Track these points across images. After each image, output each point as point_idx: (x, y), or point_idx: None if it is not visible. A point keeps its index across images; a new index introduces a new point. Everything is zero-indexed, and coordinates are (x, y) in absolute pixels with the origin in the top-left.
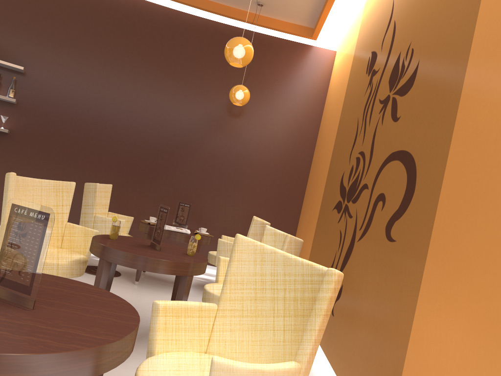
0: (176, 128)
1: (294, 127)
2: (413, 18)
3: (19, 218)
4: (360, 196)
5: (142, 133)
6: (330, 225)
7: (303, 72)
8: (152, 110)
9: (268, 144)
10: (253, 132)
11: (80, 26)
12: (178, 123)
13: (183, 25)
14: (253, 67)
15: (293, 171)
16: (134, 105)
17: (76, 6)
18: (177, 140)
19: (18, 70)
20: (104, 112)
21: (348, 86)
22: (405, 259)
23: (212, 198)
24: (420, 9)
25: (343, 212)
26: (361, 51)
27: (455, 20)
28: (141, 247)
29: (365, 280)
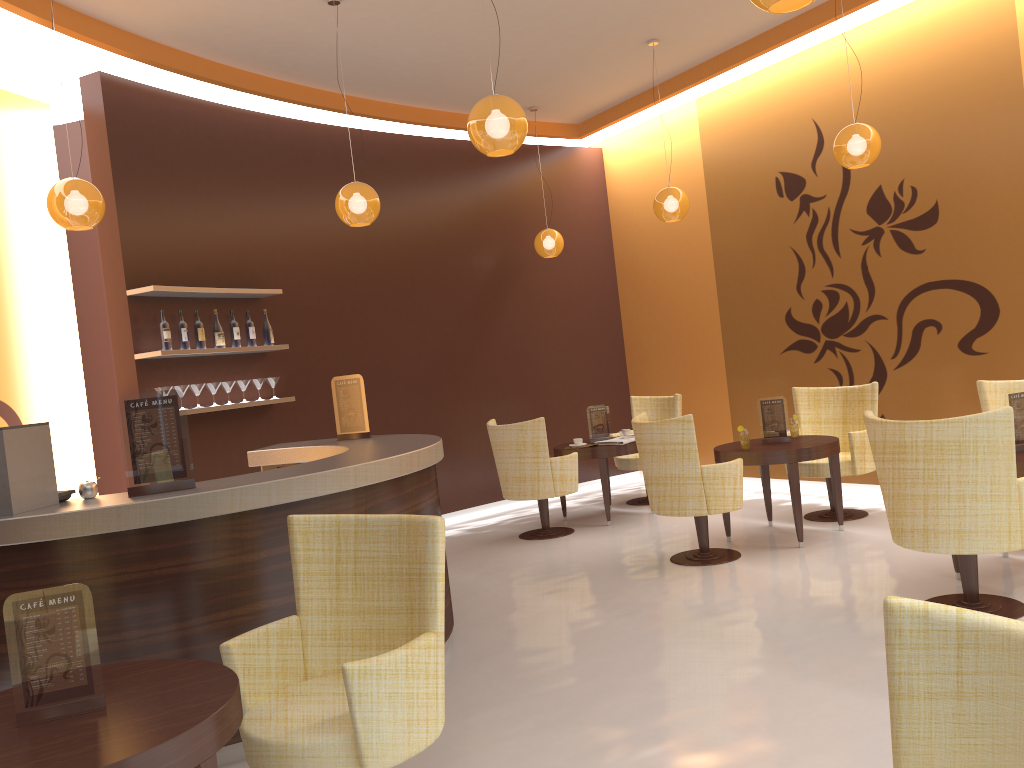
0: (459, 313)
1: (588, 265)
2: (893, 155)
3: (1015, 400)
4: (869, 328)
5: (422, 337)
6: (788, 369)
7: (576, 187)
8: (423, 297)
9: (567, 298)
10: (547, 288)
11: (301, 196)
12: (459, 305)
13: (420, 156)
14: (518, 195)
15: (604, 324)
16: (400, 297)
17: (287, 165)
18: (465, 331)
19: (261, 296)
20: (370, 322)
21: (715, 206)
22: (1014, 362)
23: (529, 396)
24: (906, 149)
25: (826, 350)
26: (736, 166)
27: (994, 175)
28: (782, 444)
29: (941, 396)
